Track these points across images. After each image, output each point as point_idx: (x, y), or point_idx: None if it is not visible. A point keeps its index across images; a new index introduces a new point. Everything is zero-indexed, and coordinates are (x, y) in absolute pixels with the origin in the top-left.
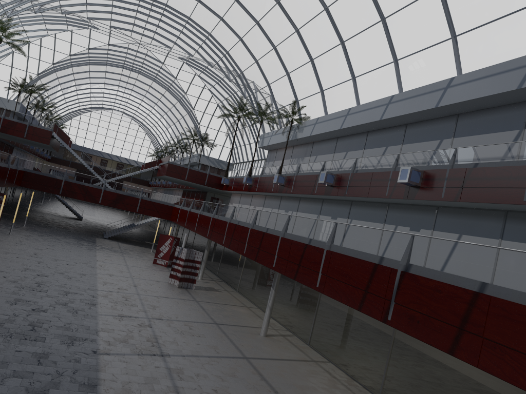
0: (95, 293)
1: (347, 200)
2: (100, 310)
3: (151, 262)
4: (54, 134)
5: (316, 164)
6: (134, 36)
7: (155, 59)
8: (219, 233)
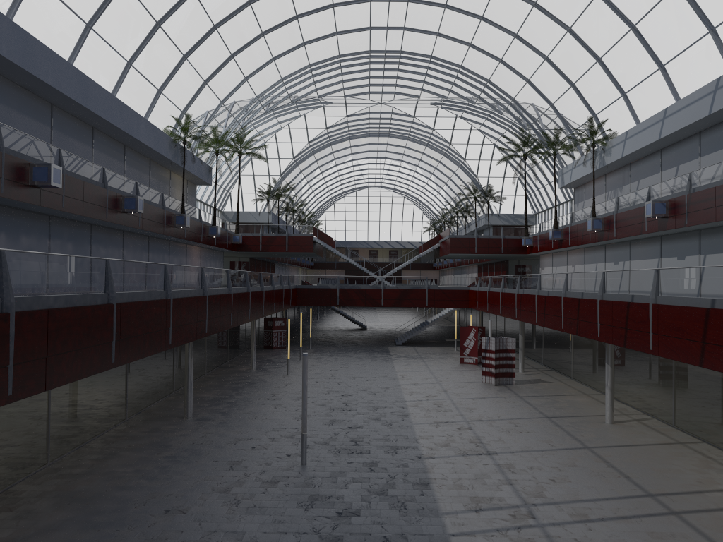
0: (404, 404)
1: (693, 231)
2: (413, 419)
3: (458, 363)
4: (315, 238)
5: (638, 193)
6: (373, 97)
7: (404, 114)
8: (528, 310)
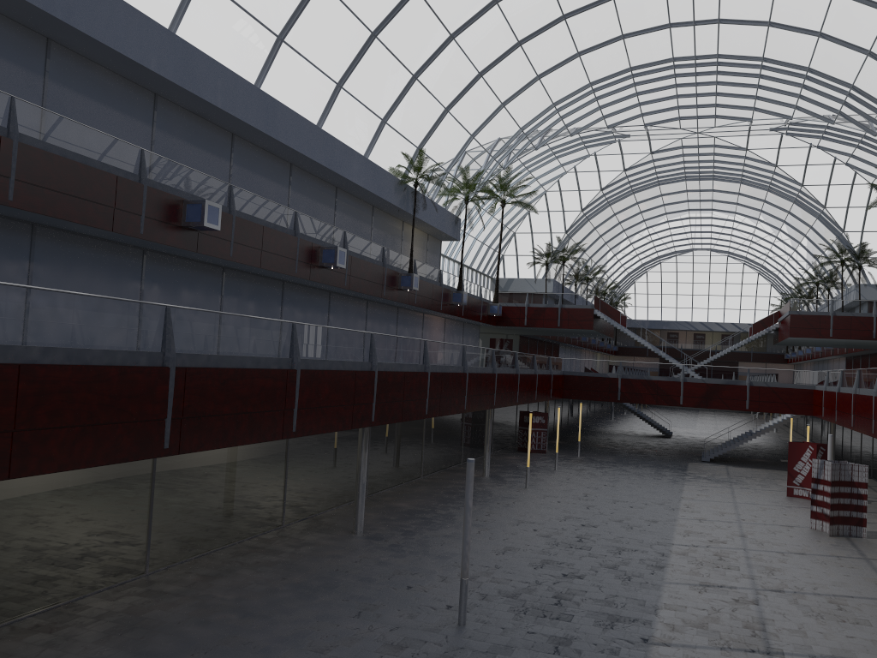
0: (666, 550)
1: None
2: (669, 575)
3: (784, 495)
4: (596, 311)
5: None
6: (684, 124)
7: (731, 147)
8: None
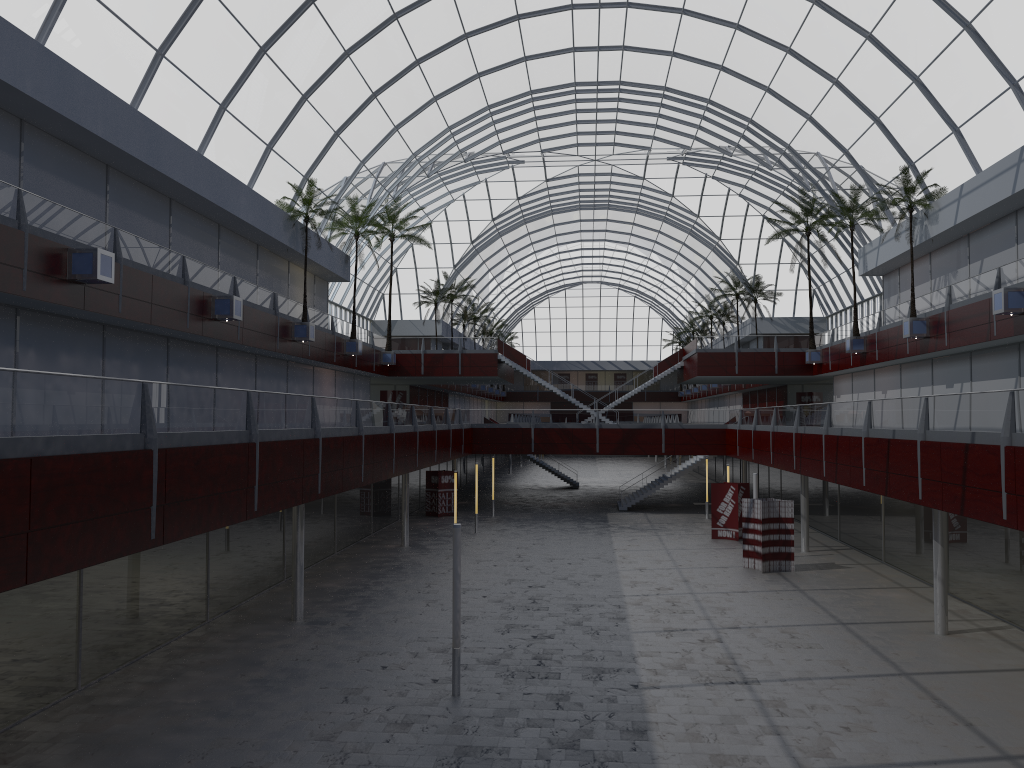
0: (621, 601)
1: None
2: (633, 625)
3: (709, 537)
4: (501, 356)
5: (981, 278)
6: (582, 151)
7: (628, 175)
8: (812, 458)
